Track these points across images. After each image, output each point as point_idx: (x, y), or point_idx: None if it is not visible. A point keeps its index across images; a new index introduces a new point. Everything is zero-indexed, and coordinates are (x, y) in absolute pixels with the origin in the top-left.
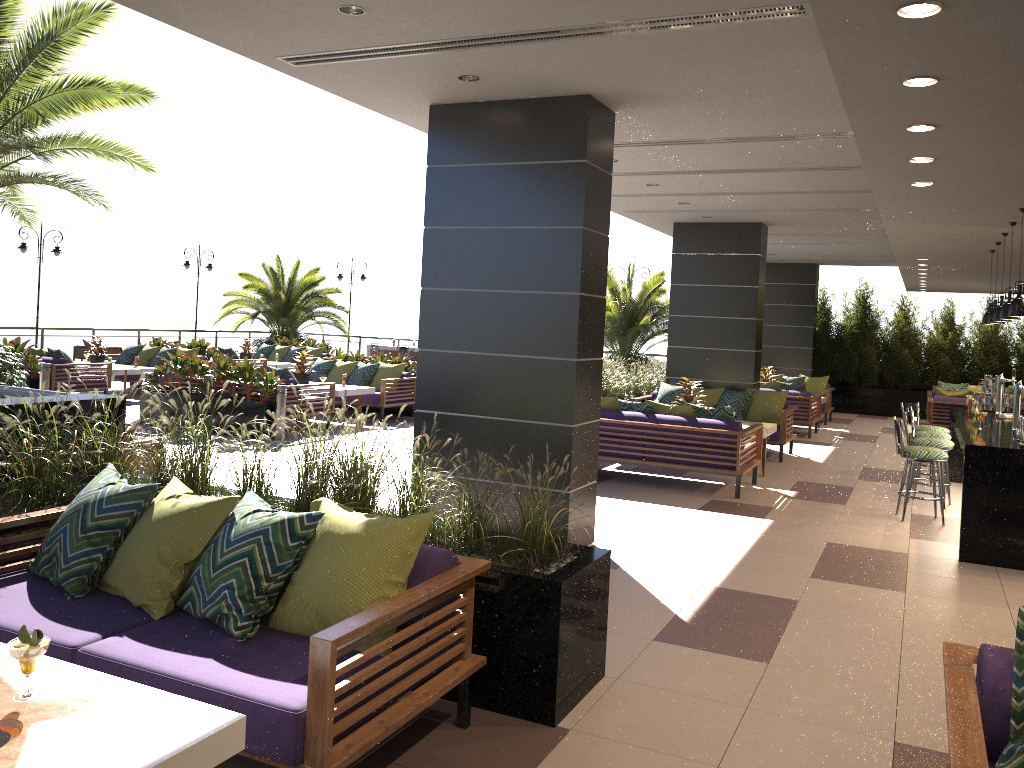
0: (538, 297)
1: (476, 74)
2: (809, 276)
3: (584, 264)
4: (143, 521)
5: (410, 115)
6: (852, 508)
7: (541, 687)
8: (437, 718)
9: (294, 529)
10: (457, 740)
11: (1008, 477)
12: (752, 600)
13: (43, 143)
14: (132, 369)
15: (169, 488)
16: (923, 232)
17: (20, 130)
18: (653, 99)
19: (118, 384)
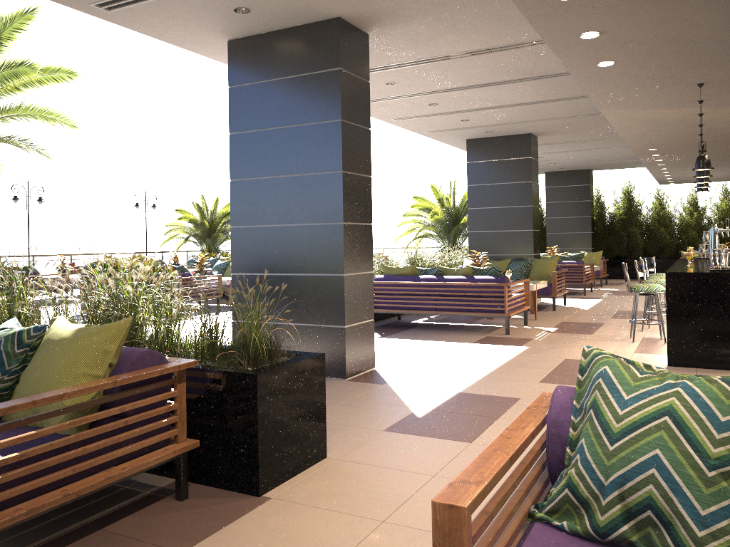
0: (313, 177)
1: (245, 6)
2: (585, 179)
3: (345, 149)
4: None
5: (220, 53)
6: (596, 336)
7: (248, 464)
8: (164, 494)
9: (22, 339)
10: (169, 510)
11: (701, 295)
12: (482, 400)
13: None
14: None
15: None
16: (637, 119)
17: None
18: (391, 17)
19: None
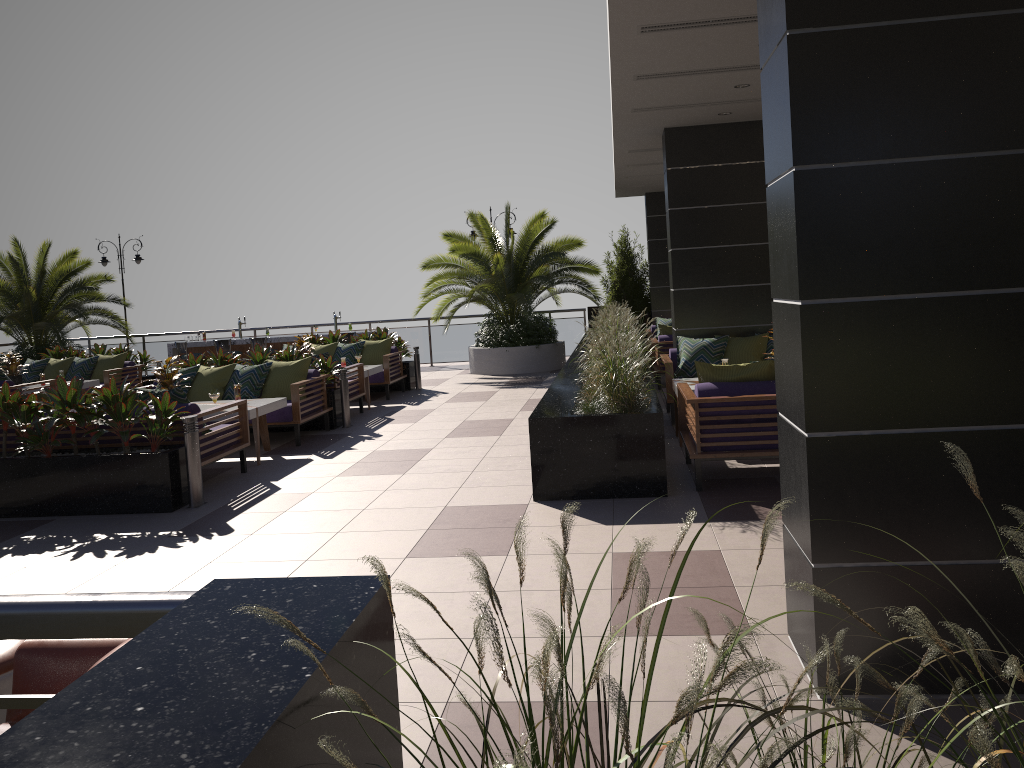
0: None
1: None
2: None
3: None
4: None
5: None
6: None
7: None
8: None
9: None
10: None
11: None
12: None
13: None
14: None
15: None
16: None
17: None
18: None
19: None
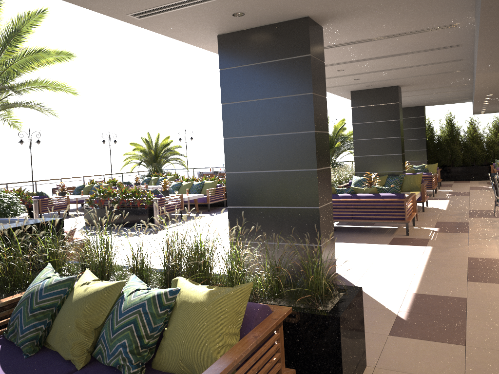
0: (291, 136)
1: (242, 11)
2: (420, 112)
3: (315, 114)
4: (67, 302)
5: (207, 43)
6: (473, 234)
7: None
8: None
9: (162, 301)
10: None
11: None
12: (439, 300)
13: (19, 86)
14: (80, 197)
15: (83, 277)
16: (496, 78)
17: (7, 80)
18: (345, 15)
19: (75, 205)
